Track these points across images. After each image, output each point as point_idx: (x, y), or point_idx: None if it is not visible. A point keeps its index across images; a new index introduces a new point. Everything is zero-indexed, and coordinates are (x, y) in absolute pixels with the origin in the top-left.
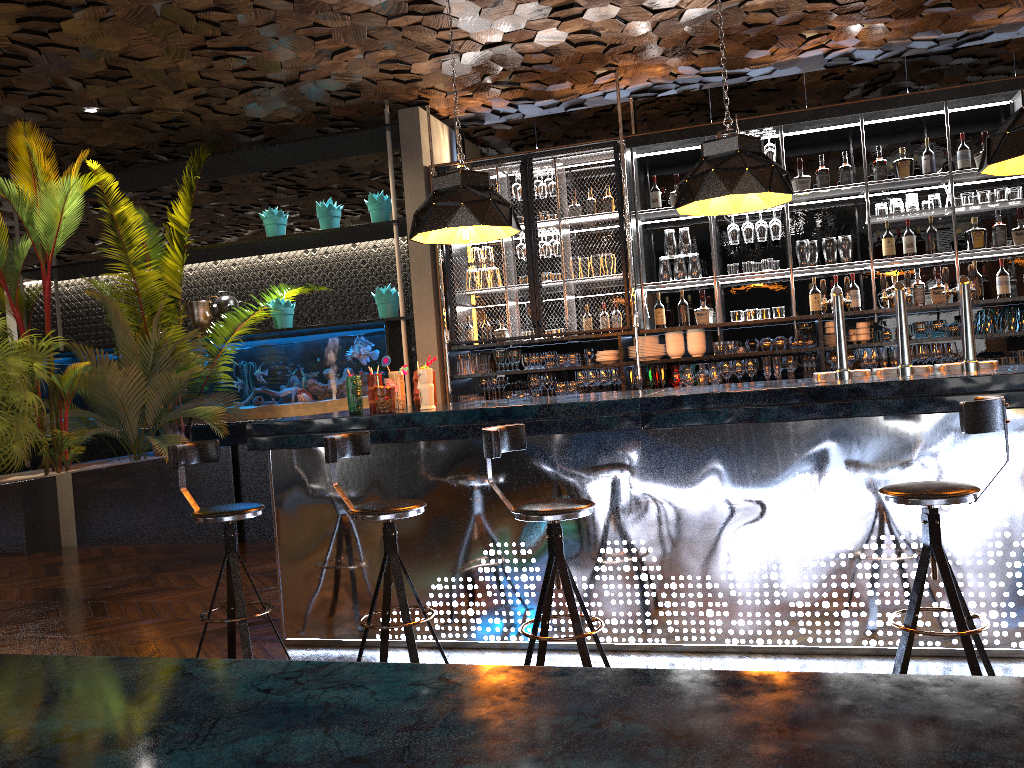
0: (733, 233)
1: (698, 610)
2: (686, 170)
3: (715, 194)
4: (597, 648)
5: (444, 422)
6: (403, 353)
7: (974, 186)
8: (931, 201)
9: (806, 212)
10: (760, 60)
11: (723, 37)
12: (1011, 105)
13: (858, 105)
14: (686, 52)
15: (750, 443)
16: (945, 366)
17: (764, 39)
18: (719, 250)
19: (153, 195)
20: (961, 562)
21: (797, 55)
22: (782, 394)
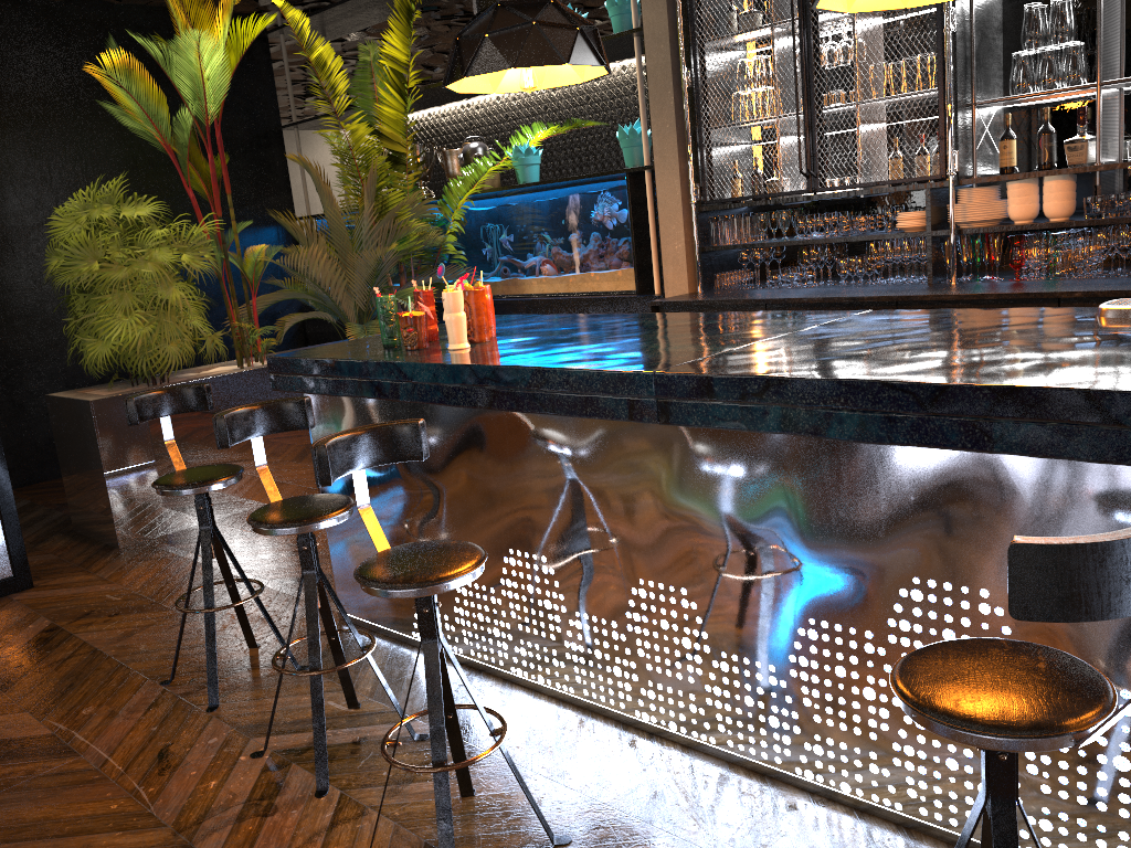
0: None
1: (758, 713)
2: None
3: None
4: (632, 724)
5: (434, 380)
6: (648, 215)
7: None
8: None
9: None
10: None
11: None
12: None
13: None
14: None
15: (837, 465)
16: None
17: None
18: None
19: (443, 14)
20: None
21: None
22: (869, 392)
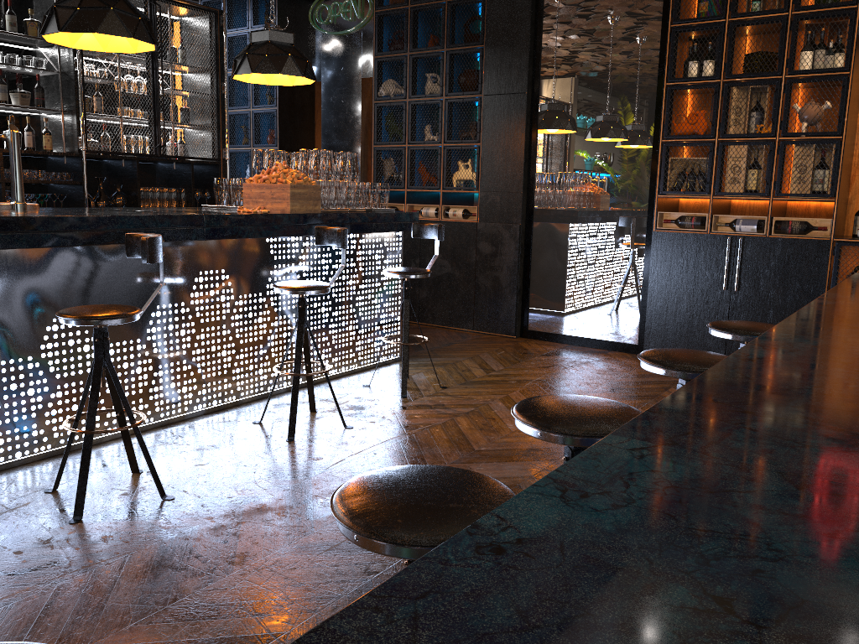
0: None
1: None
2: None
3: None
4: None
5: None
6: None
7: None
8: None
9: None
10: None
11: None
12: None
13: None
14: None
15: None
16: None
17: None
18: None
19: None
20: (65, 374)
21: None
22: None
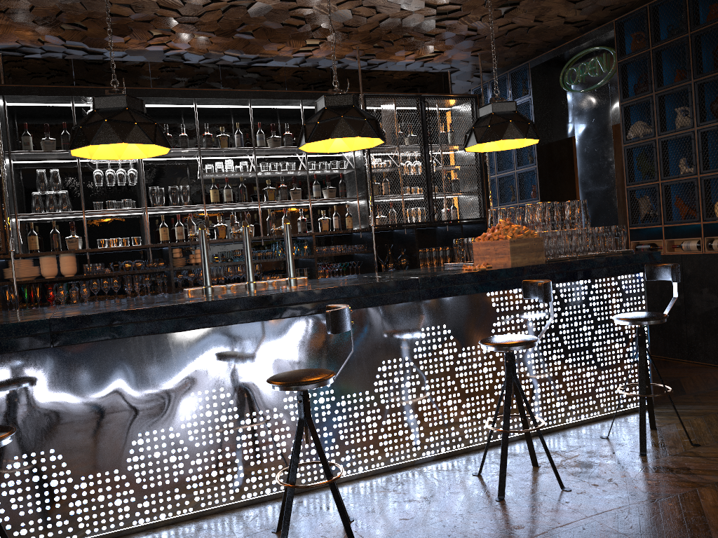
0: (99, 177)
1: (108, 502)
2: (54, 122)
3: (109, 141)
4: None
5: None
6: None
7: (266, 159)
8: (242, 166)
9: (154, 166)
10: (116, 45)
11: (89, 19)
12: (315, 105)
13: (193, 92)
14: (56, 24)
15: (151, 351)
16: (276, 282)
17: (122, 28)
18: (85, 190)
19: None
20: None
21: (145, 47)
22: (179, 309)
